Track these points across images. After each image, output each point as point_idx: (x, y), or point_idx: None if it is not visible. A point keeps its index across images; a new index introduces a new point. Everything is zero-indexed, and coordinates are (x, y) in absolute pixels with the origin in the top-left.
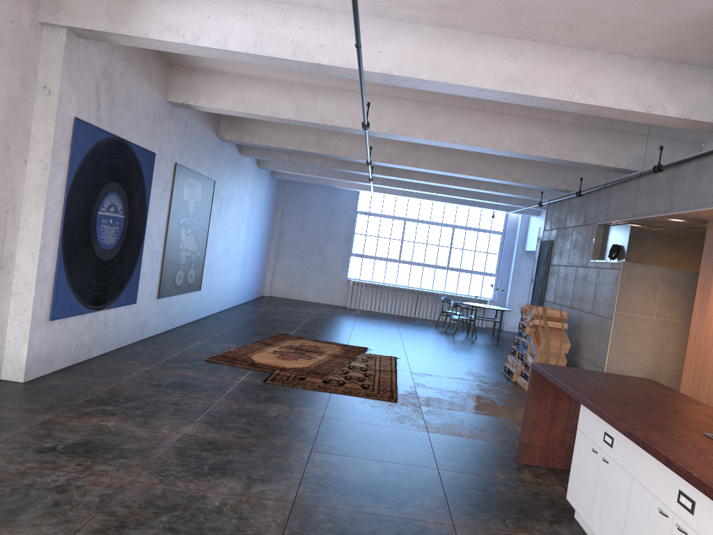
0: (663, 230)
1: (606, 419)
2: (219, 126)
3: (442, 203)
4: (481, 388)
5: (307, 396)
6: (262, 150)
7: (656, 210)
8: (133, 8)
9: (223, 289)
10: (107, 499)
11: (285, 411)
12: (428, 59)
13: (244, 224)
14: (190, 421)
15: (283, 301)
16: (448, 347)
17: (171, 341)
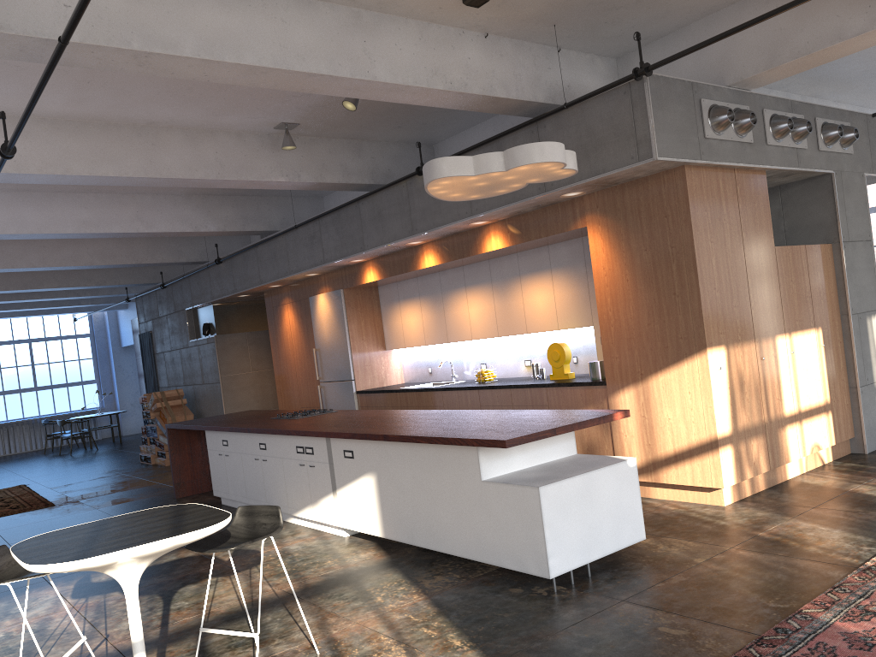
0: (239, 304)
1: (219, 429)
2: None
3: (9, 318)
4: (126, 476)
5: None
6: None
7: (227, 291)
8: None
9: None
10: None
11: None
12: (11, 217)
13: None
14: None
15: None
16: (73, 464)
17: None
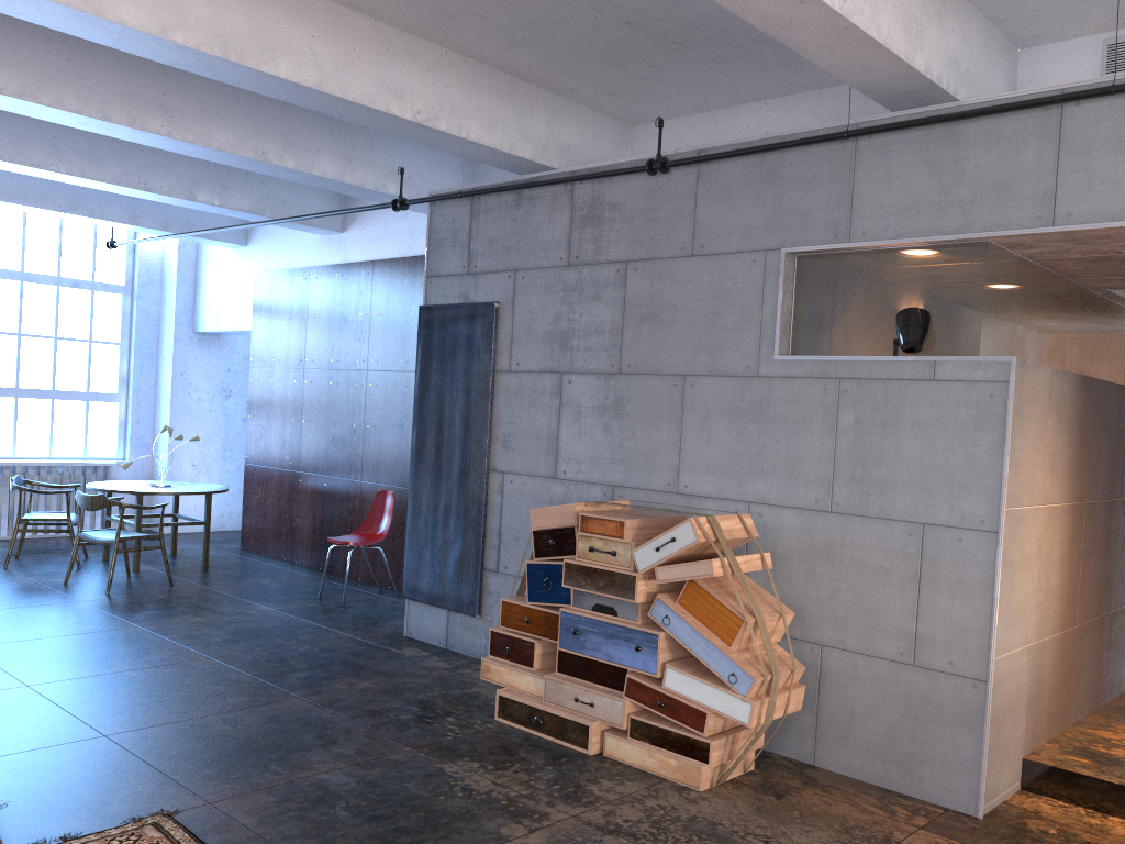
0: (1019, 268)
1: None
2: None
3: None
4: None
5: None
6: None
7: None
8: None
9: None
10: None
11: None
12: None
13: None
14: None
15: None
16: (189, 658)
17: None
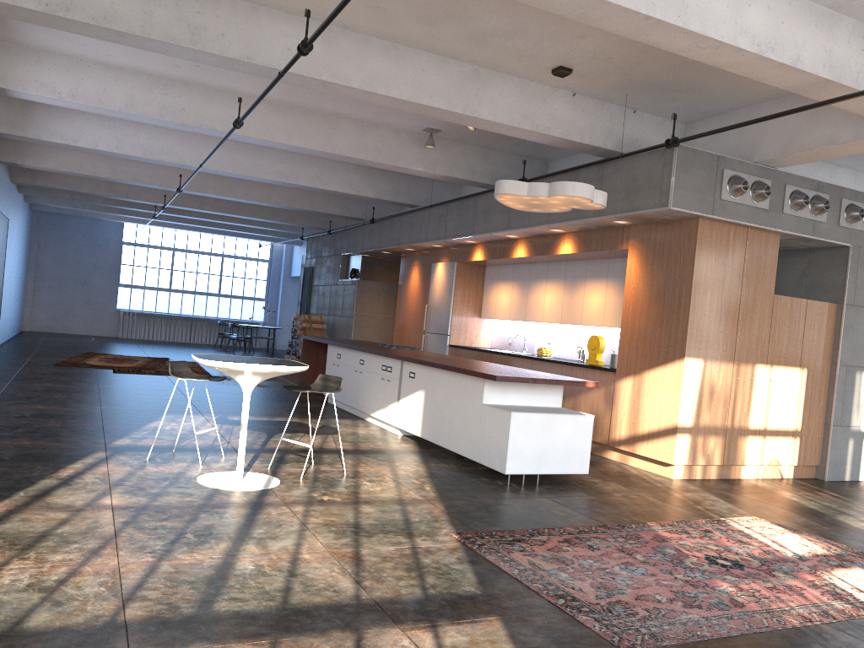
0: (382, 258)
1: (336, 344)
2: (11, 170)
3: (212, 234)
4: None
5: (152, 376)
6: (42, 188)
7: (373, 246)
8: (28, 119)
9: (7, 320)
10: (98, 400)
11: (146, 381)
12: (231, 160)
13: (17, 258)
14: (94, 384)
15: (50, 334)
16: None
17: (6, 357)
